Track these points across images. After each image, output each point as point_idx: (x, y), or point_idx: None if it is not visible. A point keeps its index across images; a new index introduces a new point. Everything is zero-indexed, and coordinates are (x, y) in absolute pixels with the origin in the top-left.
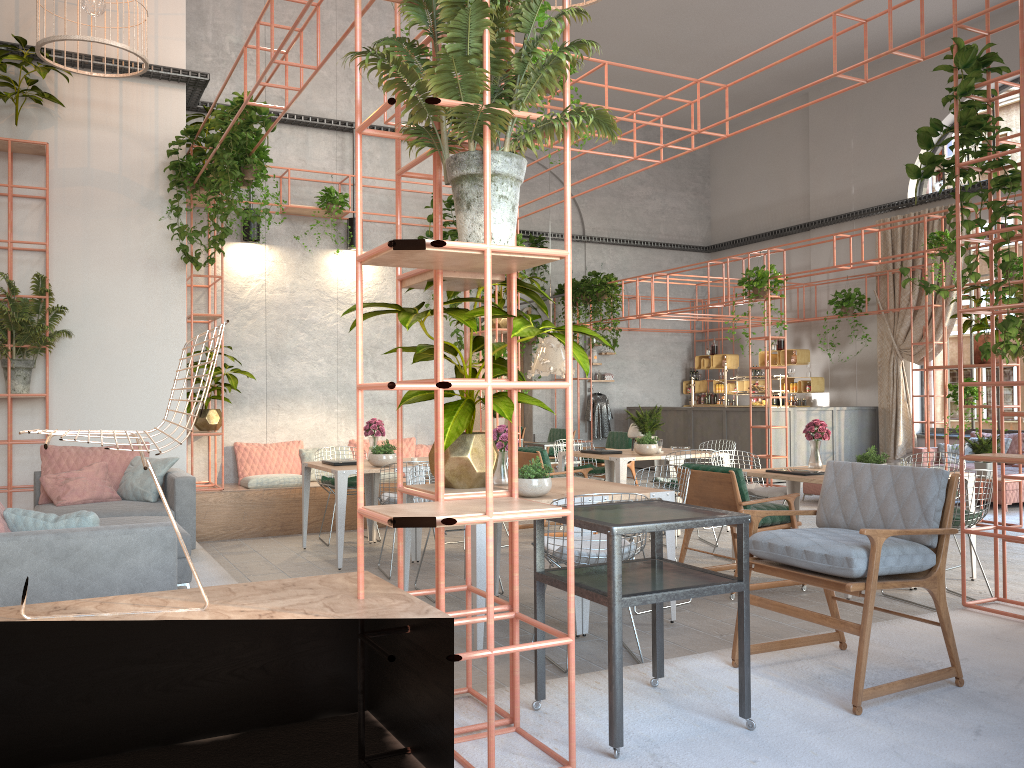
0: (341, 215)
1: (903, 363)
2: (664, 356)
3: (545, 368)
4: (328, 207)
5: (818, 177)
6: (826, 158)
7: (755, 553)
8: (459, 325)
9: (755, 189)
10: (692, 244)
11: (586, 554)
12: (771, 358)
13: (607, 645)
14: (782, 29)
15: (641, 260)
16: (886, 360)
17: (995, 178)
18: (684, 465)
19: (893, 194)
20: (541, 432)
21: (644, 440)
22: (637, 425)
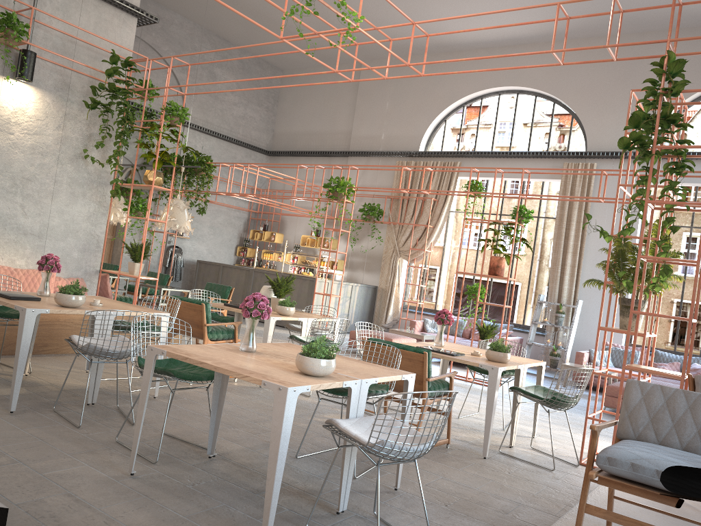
0: (19, 43)
1: (400, 260)
2: (227, 225)
3: (171, 224)
4: (7, 31)
5: (360, 121)
6: (368, 110)
7: (608, 469)
8: (110, 174)
9: (312, 118)
10: (259, 147)
11: (405, 448)
12: (310, 241)
13: (371, 524)
14: (370, 10)
15: (223, 150)
16: (389, 256)
17: (669, 162)
18: (372, 339)
19: (410, 146)
20: (126, 270)
21: (286, 303)
22: (272, 288)
